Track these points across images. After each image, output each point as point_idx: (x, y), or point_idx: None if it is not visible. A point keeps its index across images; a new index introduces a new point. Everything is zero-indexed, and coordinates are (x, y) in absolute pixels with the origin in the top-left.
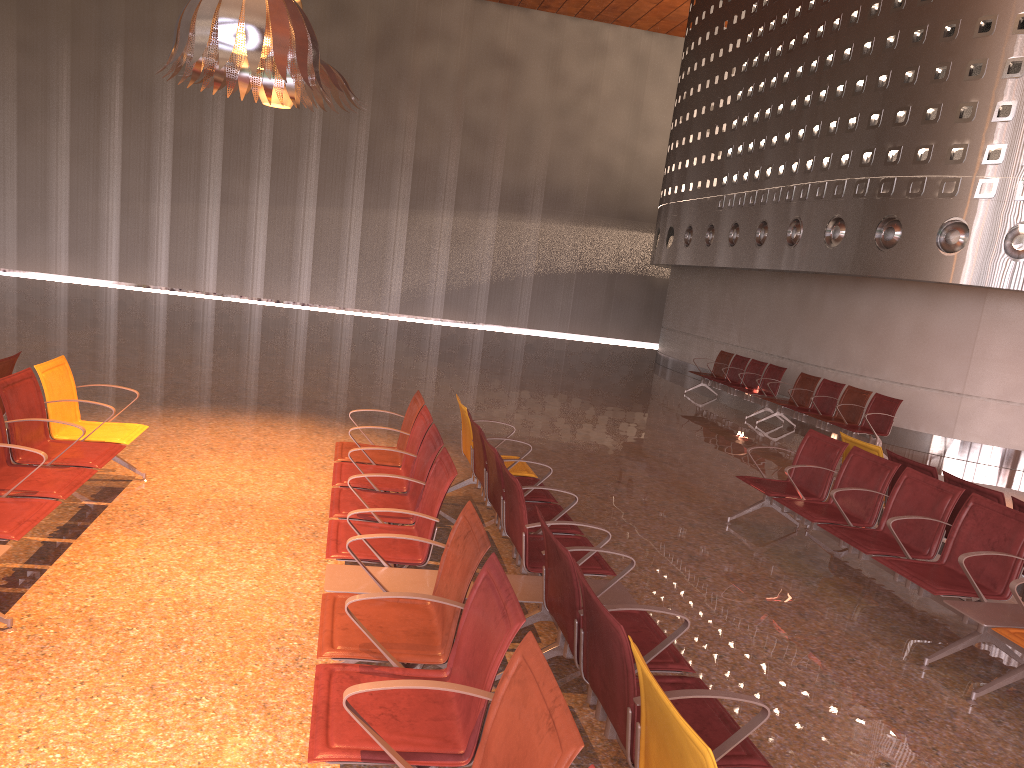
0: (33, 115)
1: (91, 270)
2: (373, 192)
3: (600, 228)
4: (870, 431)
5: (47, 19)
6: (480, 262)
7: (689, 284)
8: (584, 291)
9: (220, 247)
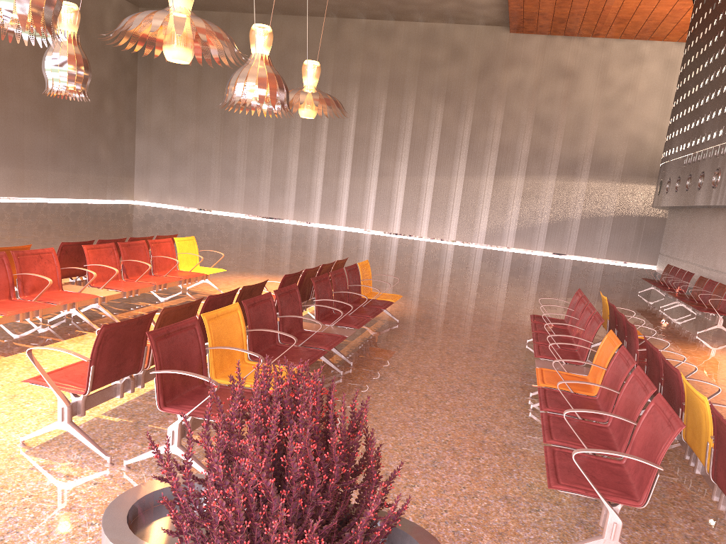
0: (282, 130)
1: (305, 217)
2: (471, 165)
3: (633, 184)
4: (718, 312)
5: (293, 77)
6: (541, 209)
7: (673, 220)
8: (618, 229)
9: (376, 202)
